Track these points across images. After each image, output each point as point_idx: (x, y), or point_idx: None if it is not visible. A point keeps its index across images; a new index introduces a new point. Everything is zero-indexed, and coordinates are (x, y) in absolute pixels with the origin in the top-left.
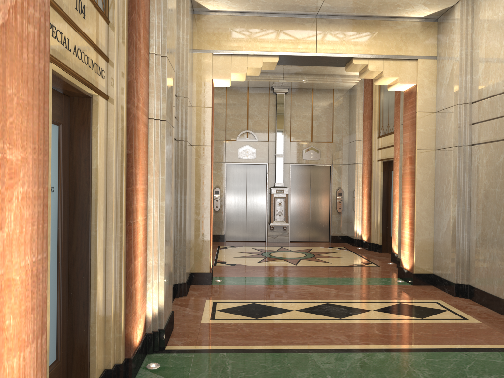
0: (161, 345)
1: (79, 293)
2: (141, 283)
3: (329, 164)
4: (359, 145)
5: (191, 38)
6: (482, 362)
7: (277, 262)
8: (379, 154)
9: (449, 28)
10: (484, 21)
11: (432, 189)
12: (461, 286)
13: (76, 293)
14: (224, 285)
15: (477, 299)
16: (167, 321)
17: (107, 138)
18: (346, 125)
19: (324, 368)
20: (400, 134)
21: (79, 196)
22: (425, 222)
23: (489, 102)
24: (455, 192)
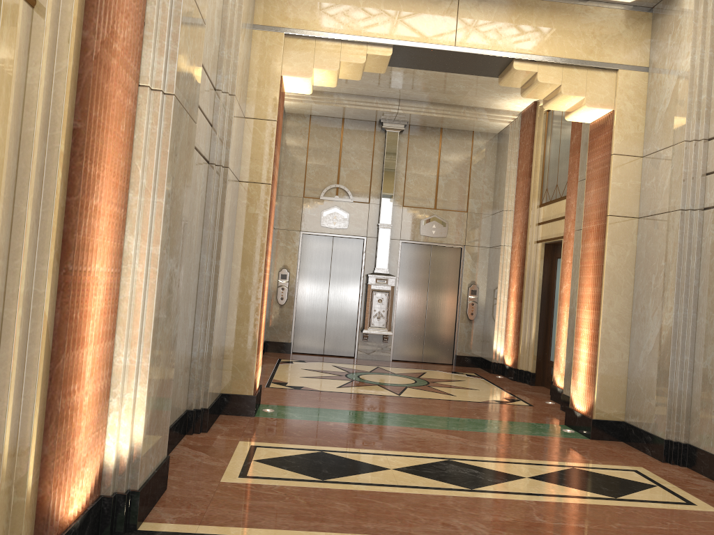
0: (129, 522)
1: None
2: (95, 396)
3: (460, 244)
4: (508, 218)
5: (251, 3)
6: None
7: (369, 388)
8: (539, 232)
9: (674, 19)
10: None
11: (631, 282)
12: (676, 445)
13: None
14: (276, 418)
15: (703, 470)
16: (149, 474)
17: (25, 83)
18: (489, 188)
19: None
20: (579, 196)
21: None
22: (615, 336)
23: None
24: (671, 287)
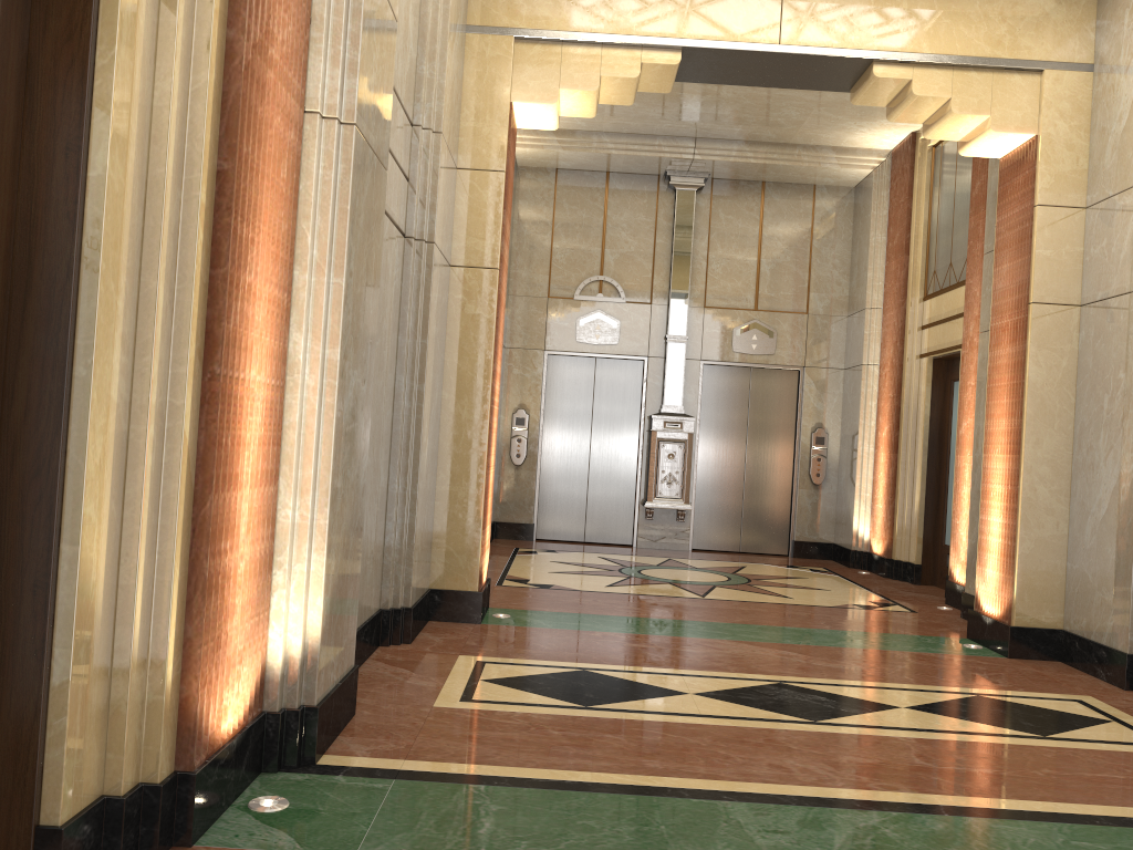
0: (305, 752)
1: (26, 551)
2: (253, 564)
3: (797, 365)
4: (873, 321)
5: None
6: None
7: (656, 587)
8: (923, 341)
9: None
10: None
11: (1070, 409)
12: None
13: (15, 551)
14: (513, 626)
15: None
16: (331, 687)
17: (151, 106)
18: (842, 274)
19: (765, 847)
20: (985, 277)
21: (43, 257)
22: (1046, 494)
23: None
24: None
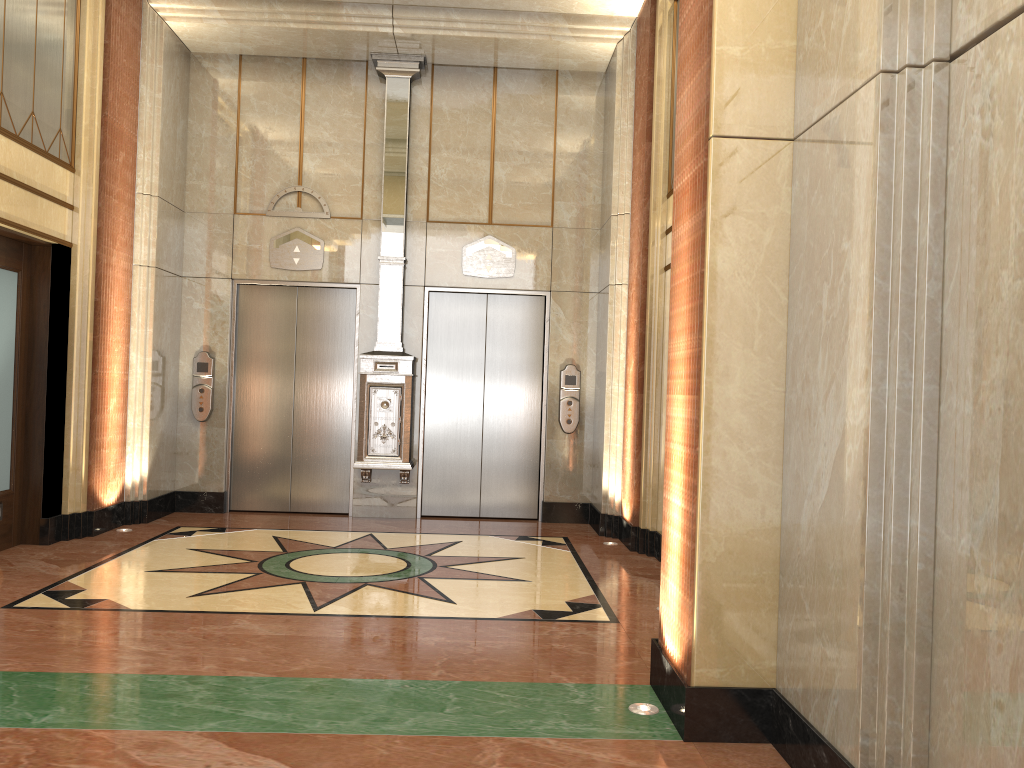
0: None
1: None
2: None
3: (541, 290)
4: (621, 231)
5: None
6: None
7: (268, 593)
8: (667, 249)
9: None
10: None
11: (780, 315)
12: None
13: None
14: None
15: None
16: None
17: None
18: (593, 178)
19: None
20: None
21: None
22: (743, 461)
23: None
24: (865, 309)
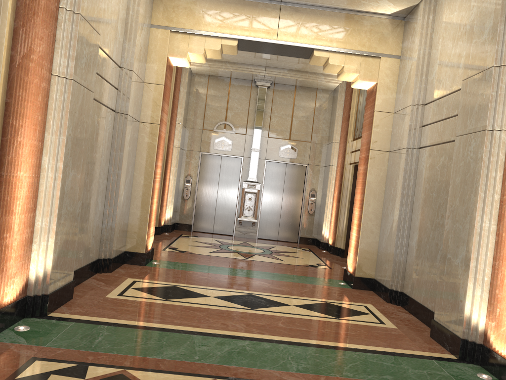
0: (43, 311)
1: None
2: (21, 242)
3: (305, 164)
4: (335, 147)
5: (148, 12)
6: (369, 362)
7: (229, 254)
8: (351, 157)
9: (413, 27)
10: (442, 21)
11: (382, 192)
12: (395, 292)
13: None
14: (158, 267)
15: (407, 307)
16: (57, 287)
17: None
18: (326, 126)
19: (197, 350)
20: None
21: None
22: (371, 225)
23: (438, 103)
24: (399, 195)
